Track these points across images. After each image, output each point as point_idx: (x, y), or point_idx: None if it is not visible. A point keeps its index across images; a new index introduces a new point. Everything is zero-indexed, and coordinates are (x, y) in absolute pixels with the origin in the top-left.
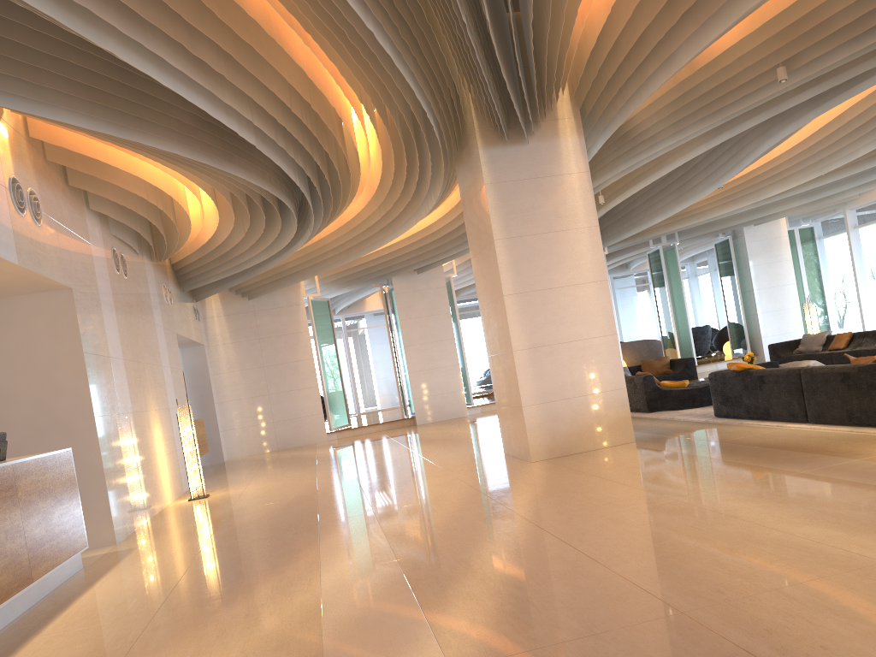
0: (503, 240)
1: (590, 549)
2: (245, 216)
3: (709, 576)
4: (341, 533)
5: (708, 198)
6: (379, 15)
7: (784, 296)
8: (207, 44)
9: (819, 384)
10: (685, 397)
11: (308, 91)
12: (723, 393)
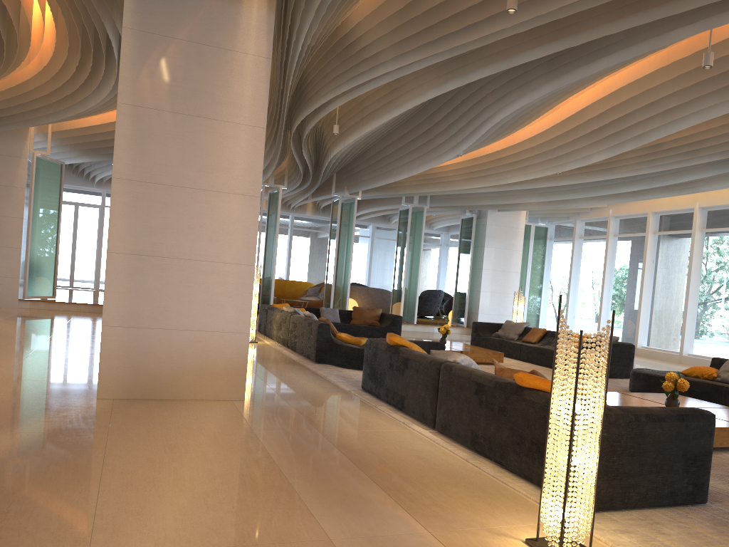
0: (130, 107)
1: None
2: None
3: None
4: None
5: (457, 169)
6: None
7: (508, 281)
8: None
9: (454, 388)
10: (354, 356)
11: None
12: (372, 365)
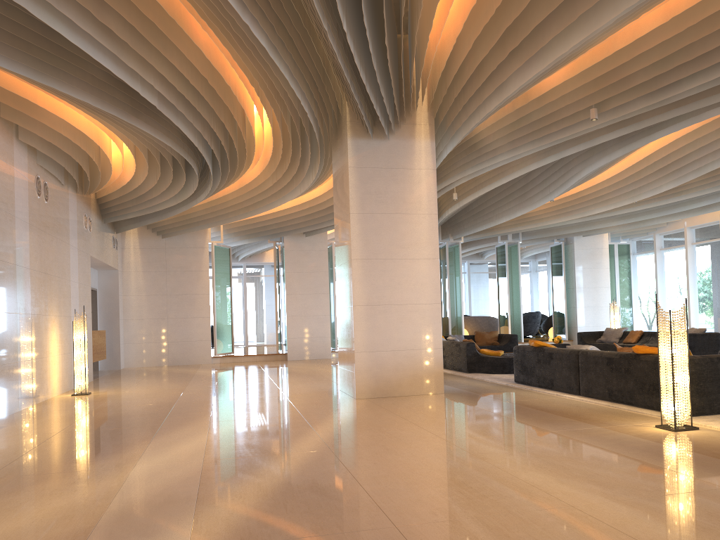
0: (357, 214)
1: (357, 470)
2: (158, 167)
3: (434, 501)
4: (174, 435)
5: (546, 208)
6: (256, 13)
7: (600, 296)
8: (115, 15)
9: (590, 365)
10: (497, 364)
11: (207, 68)
12: (522, 363)
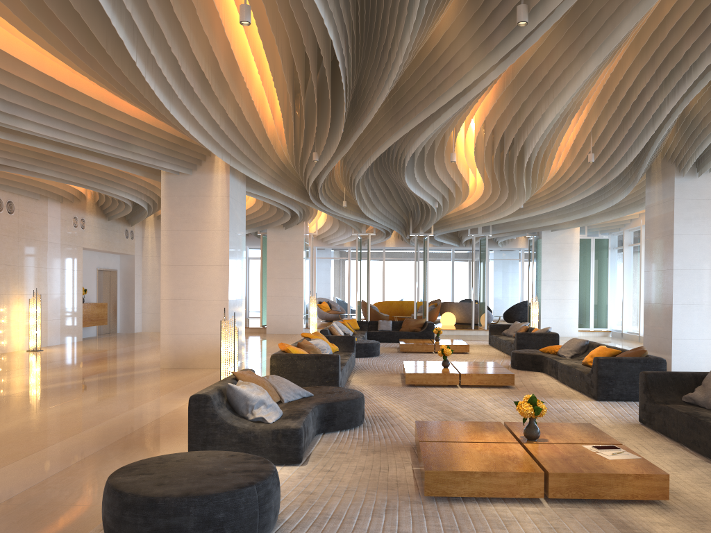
0: (166, 231)
1: None
2: None
3: None
4: None
5: (477, 208)
6: None
7: (567, 289)
8: None
9: None
10: None
11: None
12: None
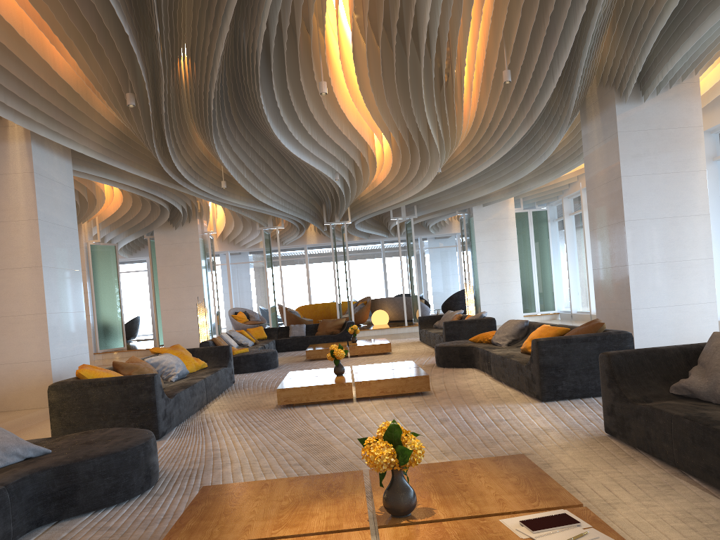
0: None
1: None
2: None
3: None
4: None
5: (392, 183)
6: None
7: (506, 270)
8: None
9: None
10: None
11: None
12: None
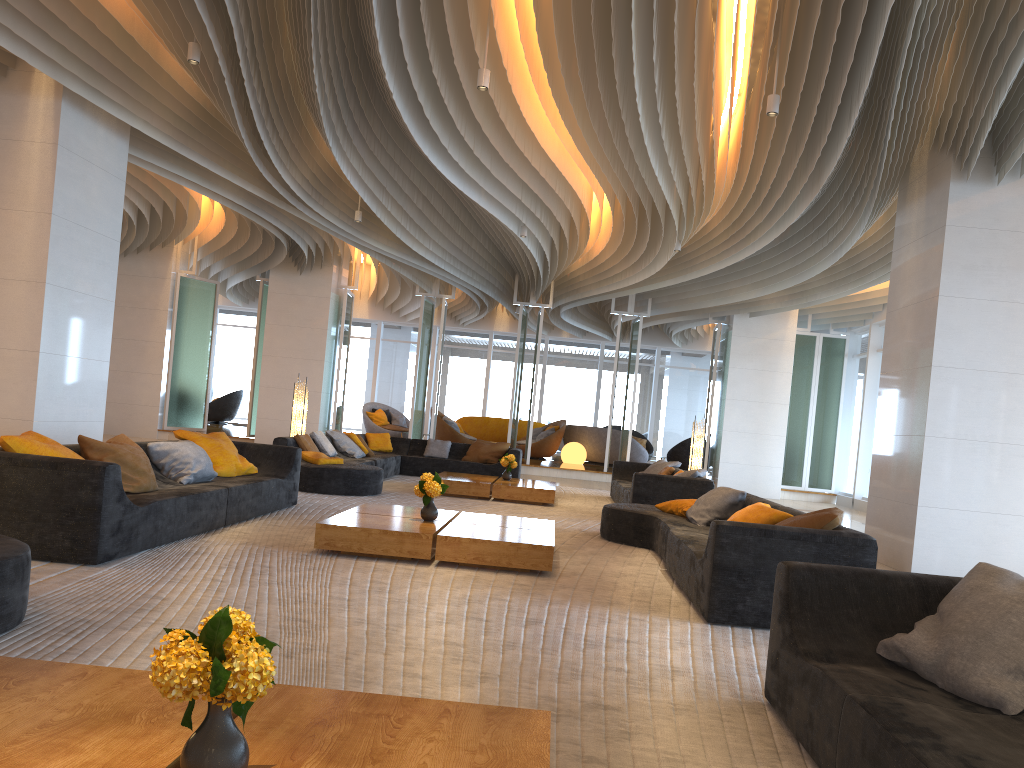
0: None
1: None
2: None
3: None
4: None
5: (615, 258)
6: None
7: (767, 417)
8: None
9: None
10: None
11: None
12: None
